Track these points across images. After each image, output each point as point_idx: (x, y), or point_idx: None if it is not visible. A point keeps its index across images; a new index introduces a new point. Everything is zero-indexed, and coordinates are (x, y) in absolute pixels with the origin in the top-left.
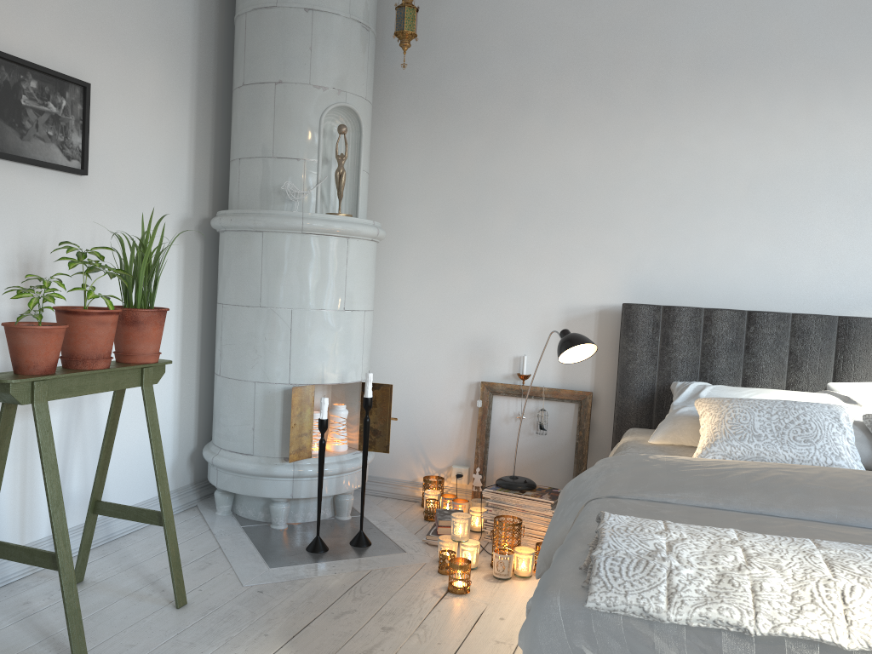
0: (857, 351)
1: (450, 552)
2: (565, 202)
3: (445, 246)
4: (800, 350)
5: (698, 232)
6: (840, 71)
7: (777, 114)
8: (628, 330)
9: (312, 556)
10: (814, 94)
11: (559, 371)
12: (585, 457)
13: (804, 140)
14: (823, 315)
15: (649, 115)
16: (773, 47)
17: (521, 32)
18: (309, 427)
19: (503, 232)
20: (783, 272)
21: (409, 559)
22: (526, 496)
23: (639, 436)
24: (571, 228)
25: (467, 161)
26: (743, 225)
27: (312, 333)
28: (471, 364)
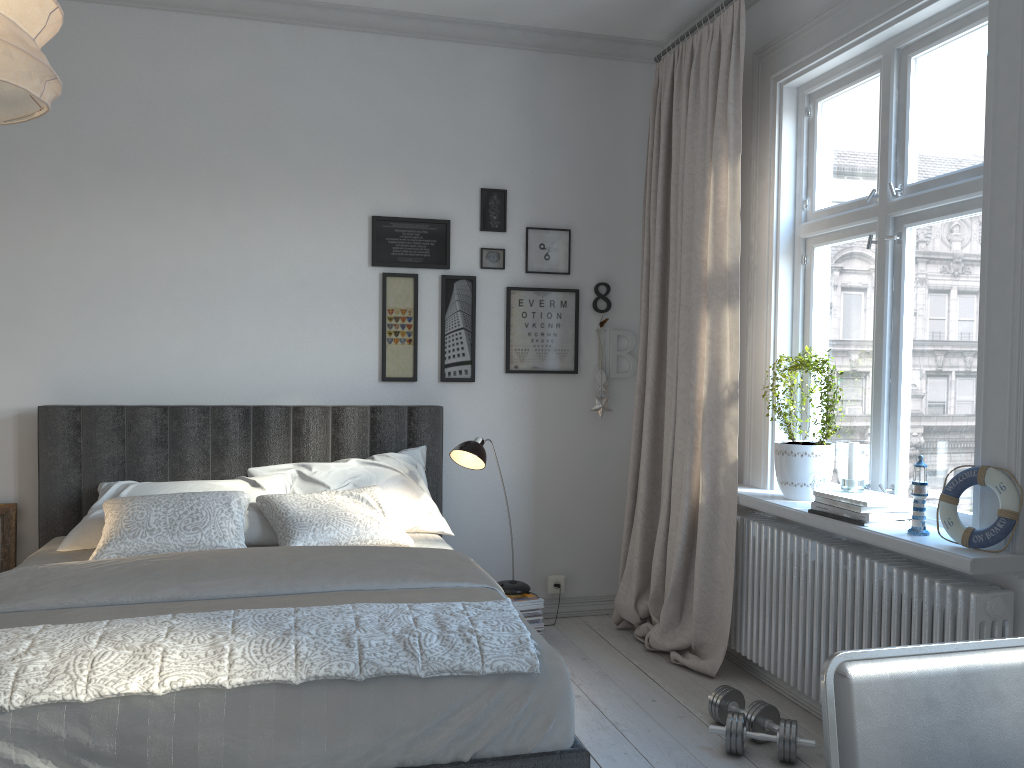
0: (271, 437)
1: None
2: None
3: None
4: (222, 440)
5: (120, 329)
6: (241, 180)
7: (187, 215)
8: (46, 434)
9: None
10: (220, 198)
11: None
12: None
13: (215, 241)
14: (238, 406)
15: (57, 207)
16: (179, 150)
17: None
18: None
19: None
20: (207, 366)
21: None
22: None
23: (56, 545)
24: None
25: None
26: (165, 321)
27: None
28: None
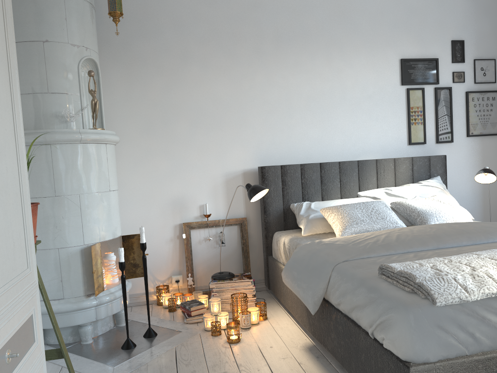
0: (367, 175)
1: (215, 322)
2: (216, 114)
3: (148, 145)
4: (345, 179)
5: (287, 126)
6: (338, 44)
7: (315, 65)
8: (265, 180)
9: (131, 351)
10: (329, 55)
11: (226, 209)
12: (248, 253)
13: (328, 78)
14: (352, 161)
15: (255, 65)
16: (309, 31)
17: (178, 17)
18: (101, 271)
19: (183, 134)
20: (327, 142)
21: (188, 334)
22: (237, 281)
23: (290, 234)
24: (222, 128)
25: (155, 93)
26: (307, 120)
27: (94, 208)
28: (174, 213)
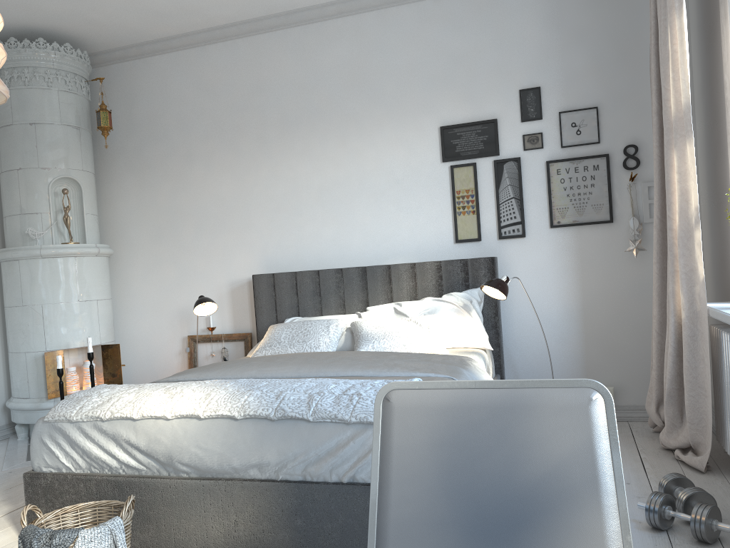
0: (379, 286)
1: None
2: (220, 216)
3: (158, 252)
4: (349, 289)
5: (295, 225)
6: (355, 120)
7: (326, 149)
8: (257, 291)
9: None
10: (344, 134)
11: (232, 322)
12: None
13: (343, 163)
14: (357, 267)
15: (259, 157)
16: (318, 109)
17: (182, 115)
18: (63, 376)
19: (189, 240)
20: (344, 243)
21: None
22: None
23: None
24: (226, 232)
25: (163, 198)
26: (319, 217)
27: (58, 317)
28: (182, 325)
